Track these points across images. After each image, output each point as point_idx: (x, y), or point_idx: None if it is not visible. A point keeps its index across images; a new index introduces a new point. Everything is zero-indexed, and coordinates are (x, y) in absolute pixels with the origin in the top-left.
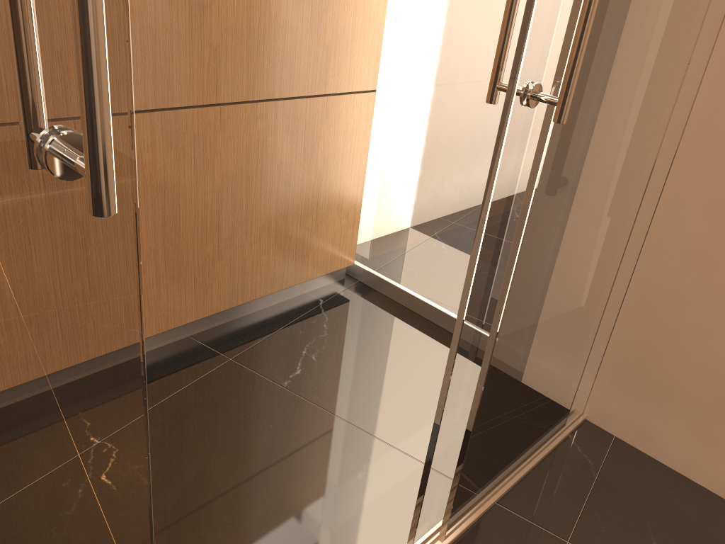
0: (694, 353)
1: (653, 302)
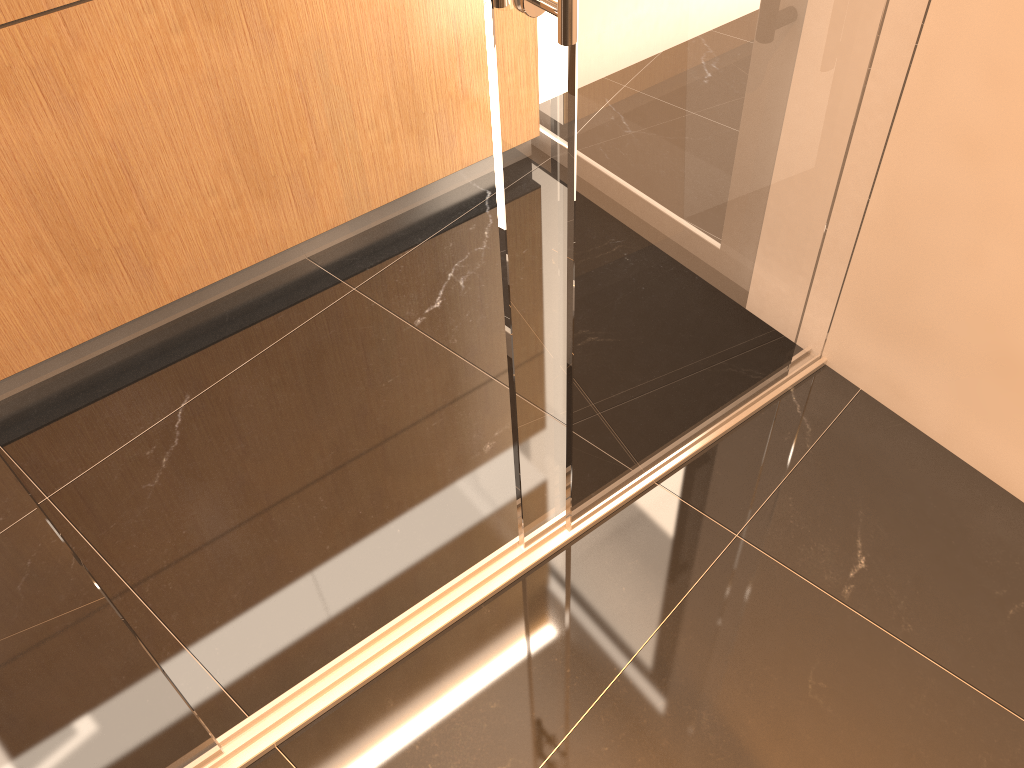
0: (960, 287)
1: (907, 211)
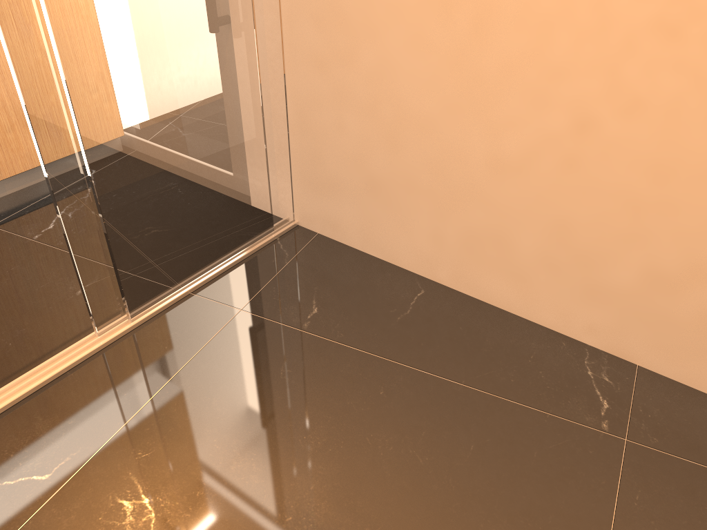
0: (340, 147)
1: (305, 111)
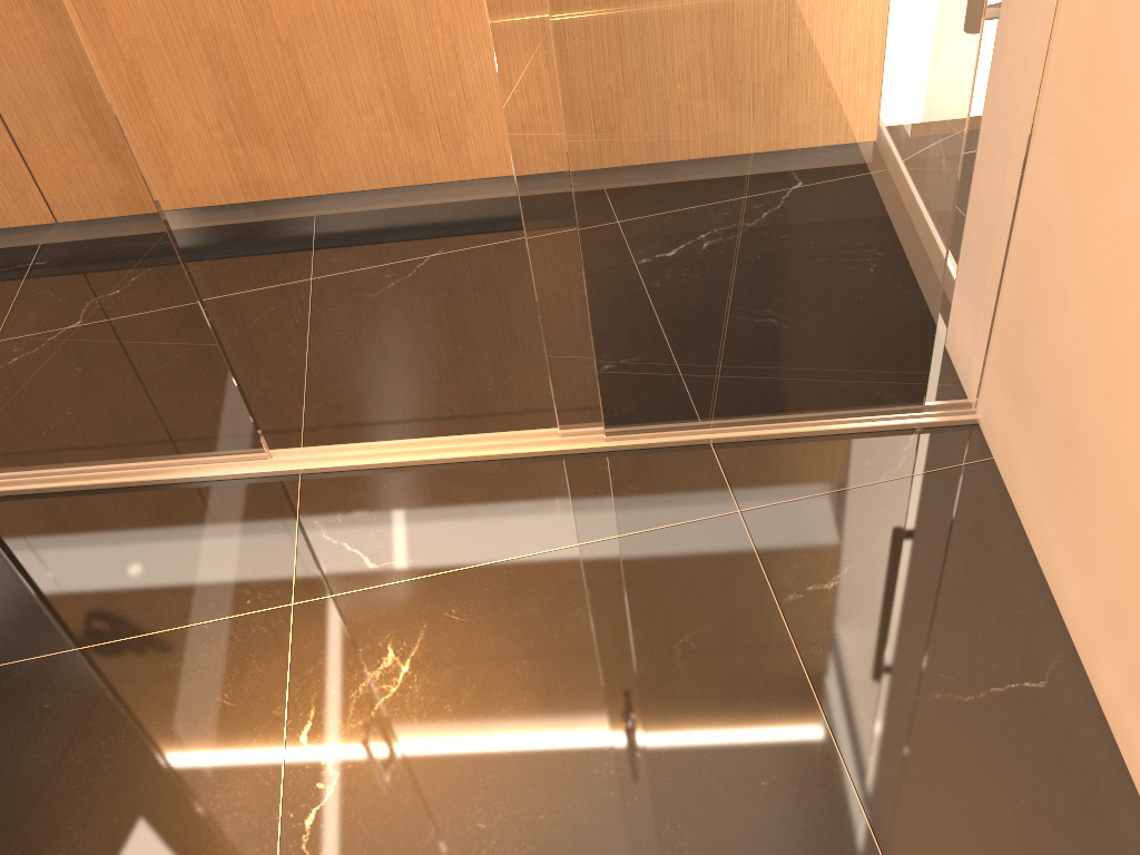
0: (1052, 336)
1: (1033, 239)
